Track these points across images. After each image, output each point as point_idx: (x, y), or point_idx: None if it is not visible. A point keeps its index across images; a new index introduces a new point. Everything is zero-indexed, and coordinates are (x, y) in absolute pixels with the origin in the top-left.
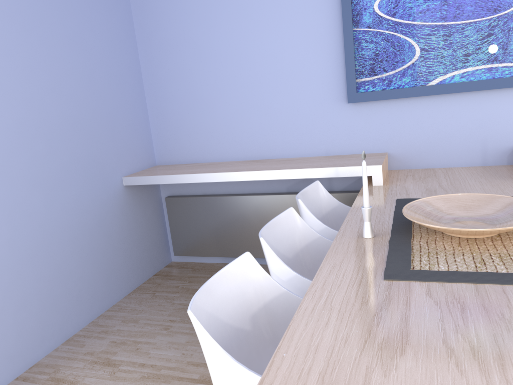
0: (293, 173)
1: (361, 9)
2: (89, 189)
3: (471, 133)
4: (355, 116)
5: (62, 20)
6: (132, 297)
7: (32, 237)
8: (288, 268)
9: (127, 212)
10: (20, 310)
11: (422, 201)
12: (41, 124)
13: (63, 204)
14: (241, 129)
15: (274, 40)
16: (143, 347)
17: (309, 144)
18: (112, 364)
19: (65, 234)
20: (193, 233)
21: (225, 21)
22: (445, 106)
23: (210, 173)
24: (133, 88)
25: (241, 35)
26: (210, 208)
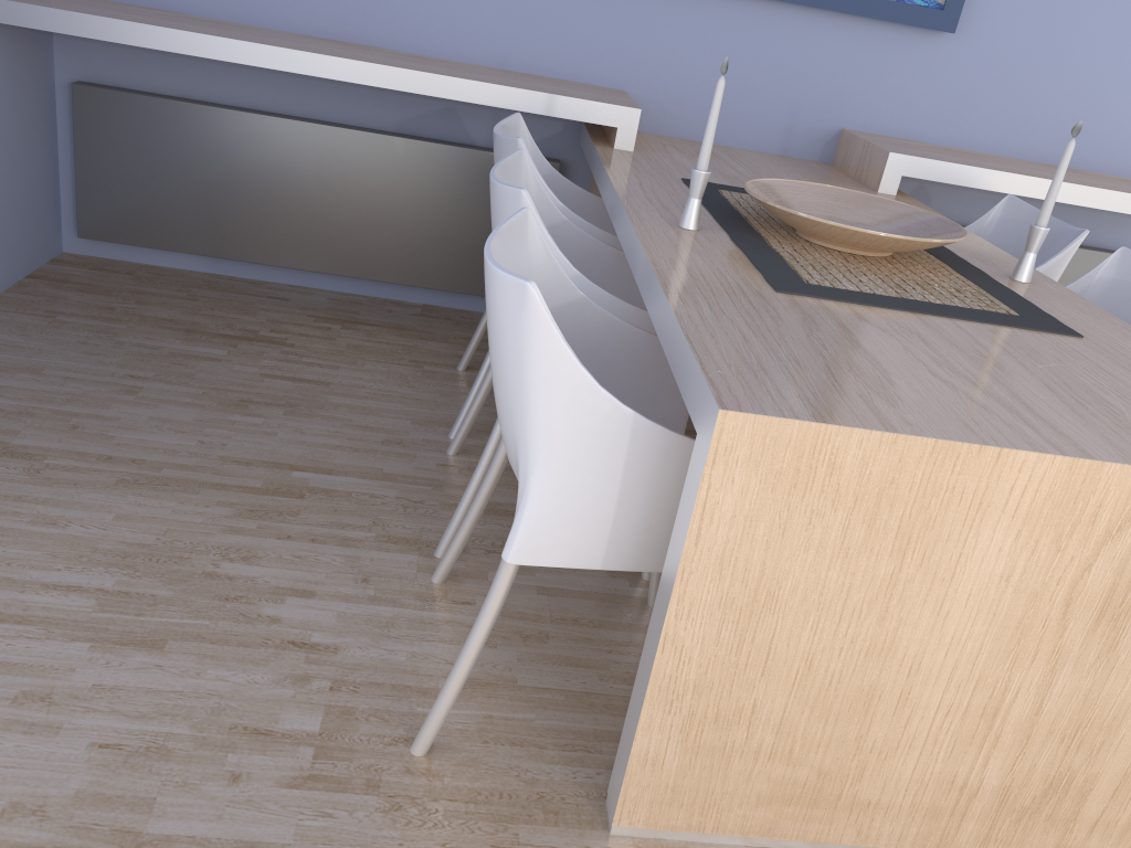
0: (457, 88)
1: None
2: None
3: (779, 89)
4: None
5: None
6: None
7: None
8: (566, 261)
9: None
10: None
11: (762, 183)
12: None
13: None
14: None
15: None
16: (86, 424)
17: (468, 34)
18: (23, 455)
19: None
20: (143, 190)
21: None
22: (750, 22)
23: (251, 42)
24: None
25: None
26: (200, 134)
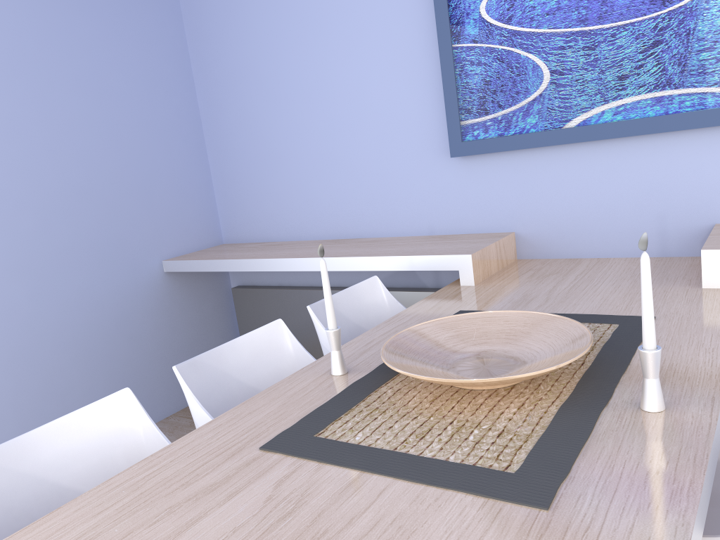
0: (356, 263)
1: (462, 14)
2: (105, 277)
3: (640, 203)
4: (467, 176)
5: (68, 58)
6: (169, 422)
7: (10, 339)
8: (205, 414)
9: (169, 308)
10: None
11: (447, 320)
12: (29, 194)
13: (61, 297)
14: (319, 195)
15: (354, 67)
16: None
17: (406, 218)
18: None
19: (63, 336)
20: None
21: (292, 43)
22: (597, 159)
23: (257, 258)
24: (184, 141)
25: (313, 62)
26: (283, 305)
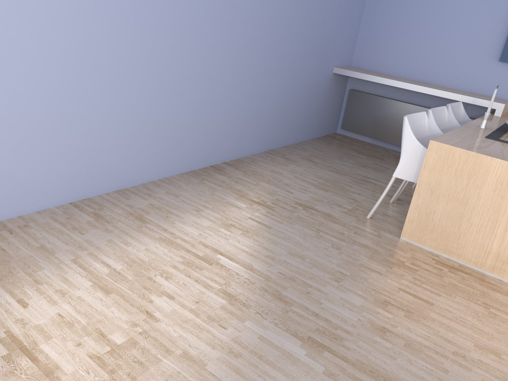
0: (446, 94)
1: None
2: (319, 67)
3: None
4: (500, 71)
5: None
6: (315, 141)
7: (291, 83)
8: (438, 128)
9: (328, 90)
10: (276, 119)
11: None
12: (314, 22)
13: (307, 71)
14: (418, 59)
15: (465, 5)
16: (327, 161)
17: (461, 81)
18: (313, 162)
19: (302, 88)
20: (359, 118)
21: None
22: None
23: (392, 80)
24: (357, 12)
25: None
26: (377, 104)
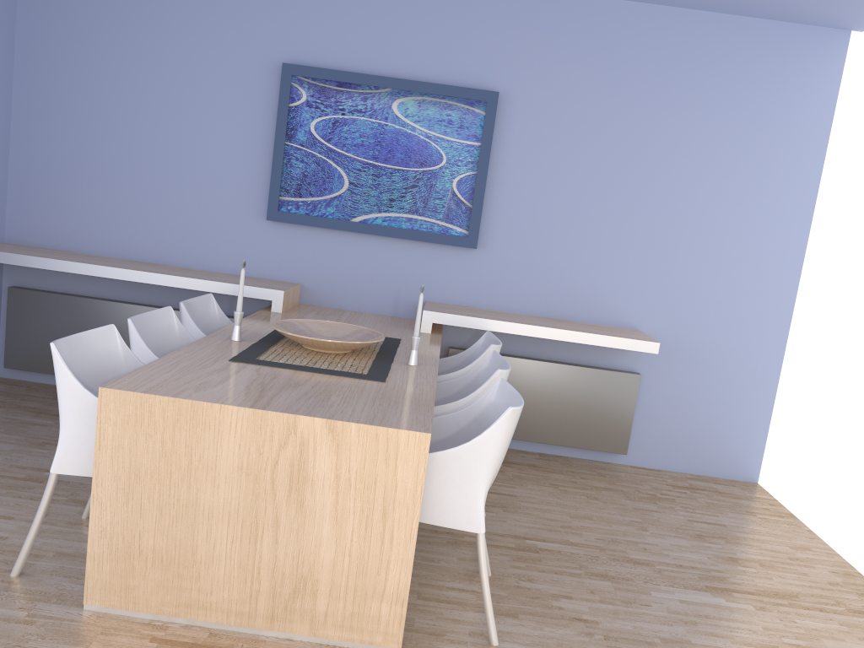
0: (187, 282)
1: (297, 124)
2: None
3: (387, 280)
4: (274, 236)
5: None
6: None
7: None
8: (151, 352)
9: None
10: None
11: (297, 321)
12: None
13: None
14: (134, 221)
15: (196, 128)
16: None
17: (215, 257)
18: None
19: None
20: (40, 341)
21: (140, 89)
22: (366, 246)
23: (83, 263)
24: None
25: (157, 111)
26: (71, 311)
